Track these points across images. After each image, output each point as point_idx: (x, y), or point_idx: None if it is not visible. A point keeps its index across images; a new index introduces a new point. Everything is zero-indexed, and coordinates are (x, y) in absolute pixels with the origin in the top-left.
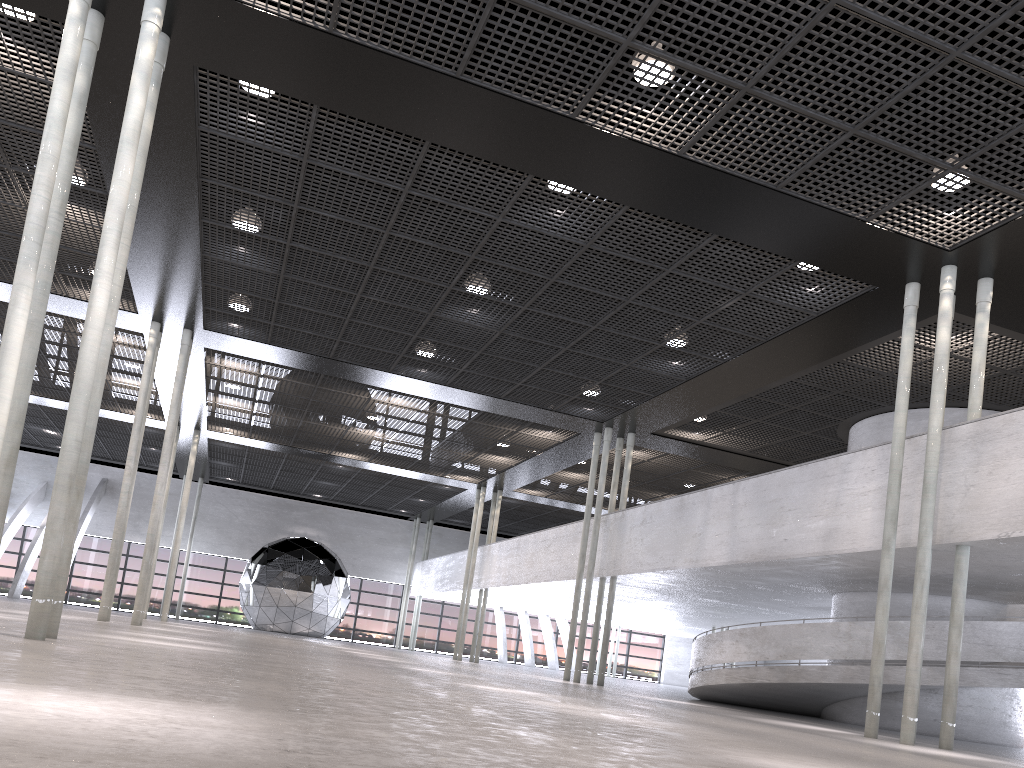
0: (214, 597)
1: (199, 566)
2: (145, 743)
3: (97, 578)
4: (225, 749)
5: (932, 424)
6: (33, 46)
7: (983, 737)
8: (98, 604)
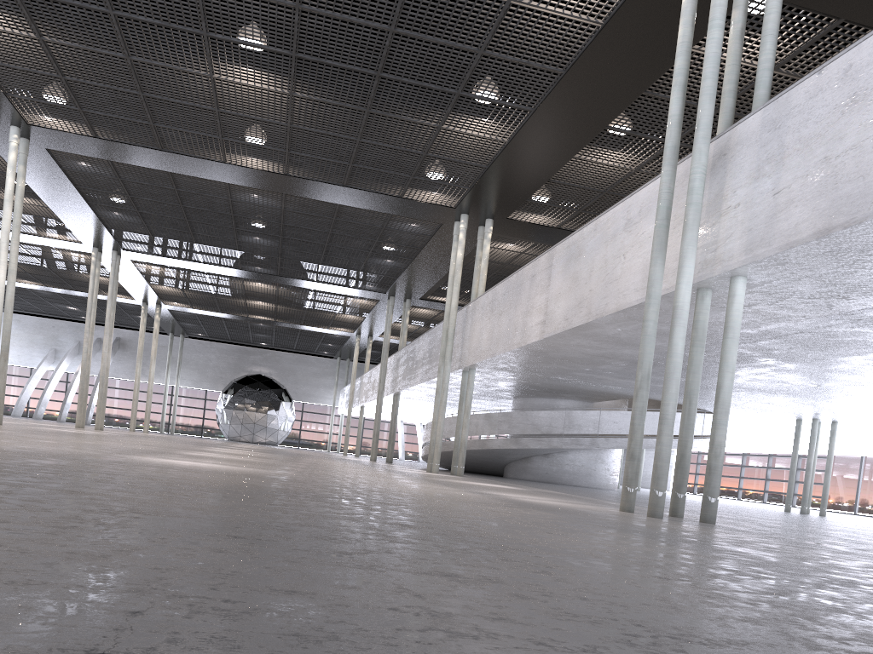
0: (199, 418)
1: (187, 397)
2: None
3: (119, 407)
4: None
5: (452, 304)
6: None
7: (575, 482)
8: (121, 425)
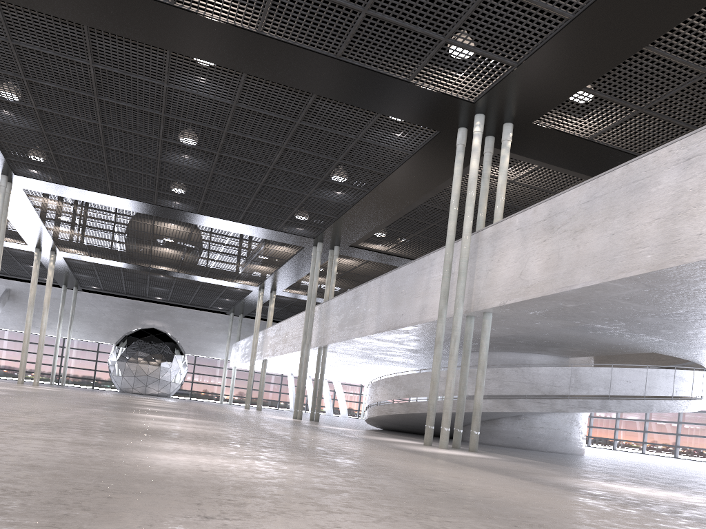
0: (91, 370)
1: (79, 349)
2: None
3: (7, 358)
4: None
5: (464, 228)
6: None
7: (550, 448)
8: (8, 377)
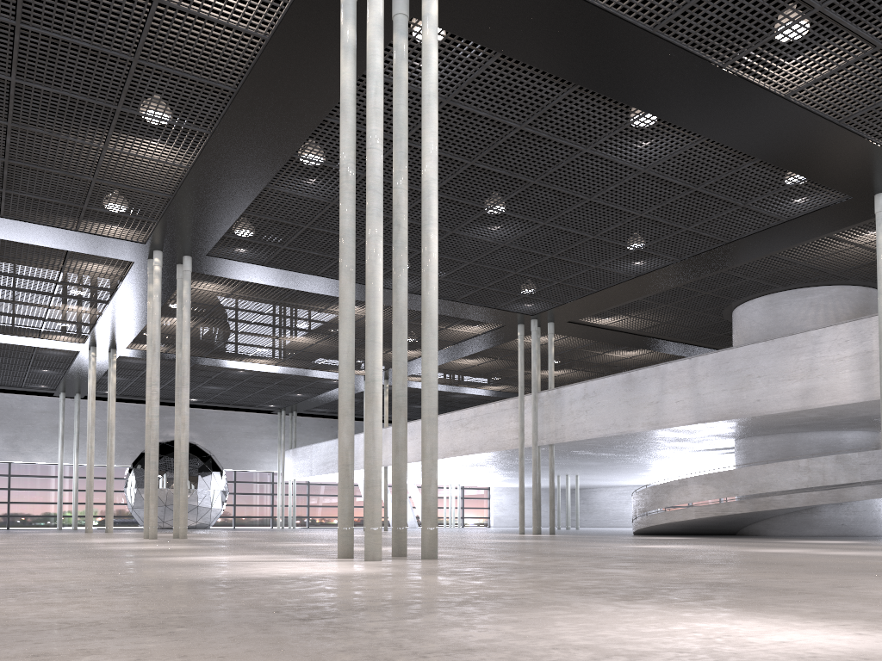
0: (101, 504)
1: (82, 477)
2: None
3: None
4: None
5: None
6: None
7: (874, 532)
8: None
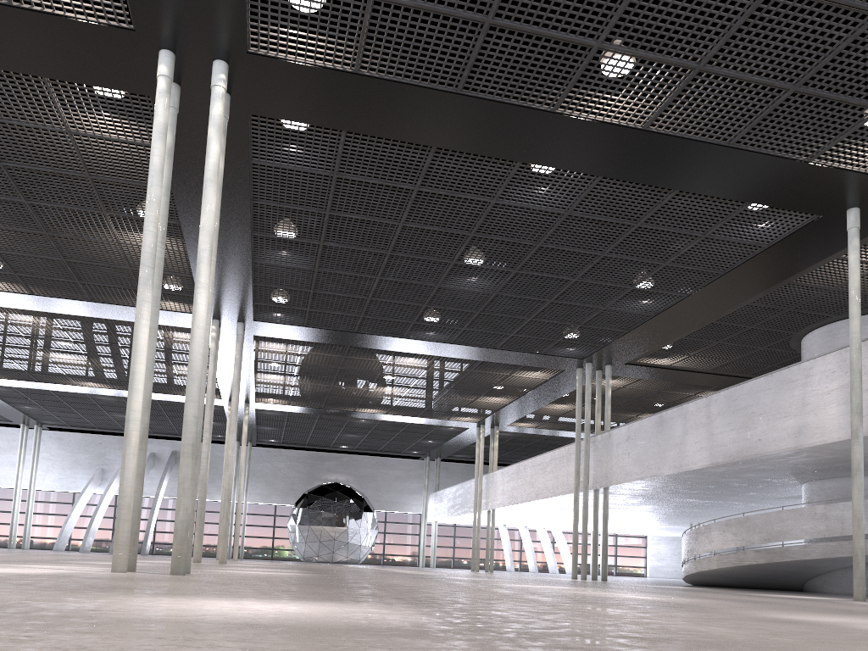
0: (268, 538)
1: (254, 514)
2: (360, 623)
3: None
4: (415, 624)
5: None
6: (125, 117)
7: None
8: None
